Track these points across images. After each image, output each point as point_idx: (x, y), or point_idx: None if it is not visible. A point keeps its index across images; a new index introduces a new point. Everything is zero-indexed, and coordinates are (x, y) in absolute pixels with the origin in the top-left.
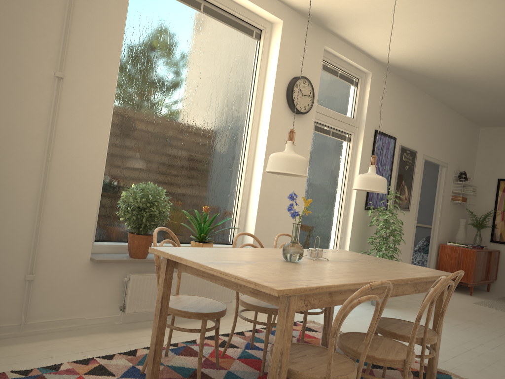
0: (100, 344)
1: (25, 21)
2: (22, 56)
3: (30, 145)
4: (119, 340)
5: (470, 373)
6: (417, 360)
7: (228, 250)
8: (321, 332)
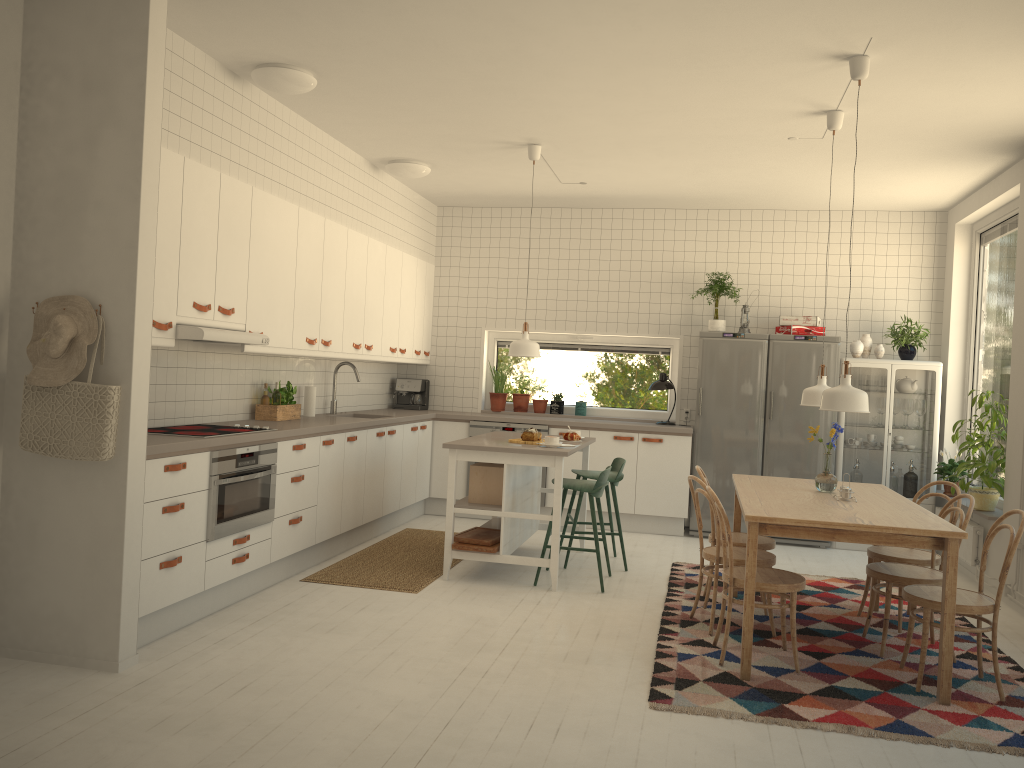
0: (1005, 627)
1: (1022, 306)
2: (1021, 337)
3: (1023, 417)
4: (1019, 635)
5: (739, 736)
6: (825, 729)
7: (881, 492)
8: (1017, 732)
